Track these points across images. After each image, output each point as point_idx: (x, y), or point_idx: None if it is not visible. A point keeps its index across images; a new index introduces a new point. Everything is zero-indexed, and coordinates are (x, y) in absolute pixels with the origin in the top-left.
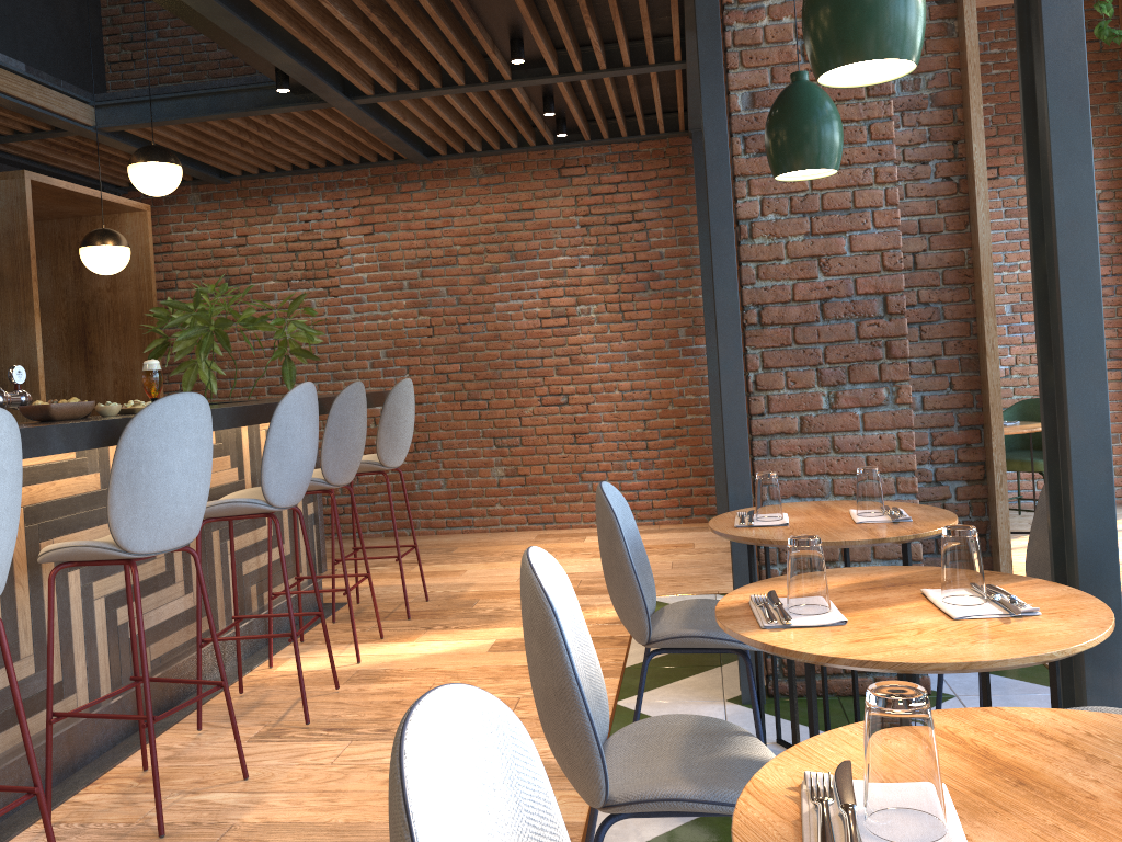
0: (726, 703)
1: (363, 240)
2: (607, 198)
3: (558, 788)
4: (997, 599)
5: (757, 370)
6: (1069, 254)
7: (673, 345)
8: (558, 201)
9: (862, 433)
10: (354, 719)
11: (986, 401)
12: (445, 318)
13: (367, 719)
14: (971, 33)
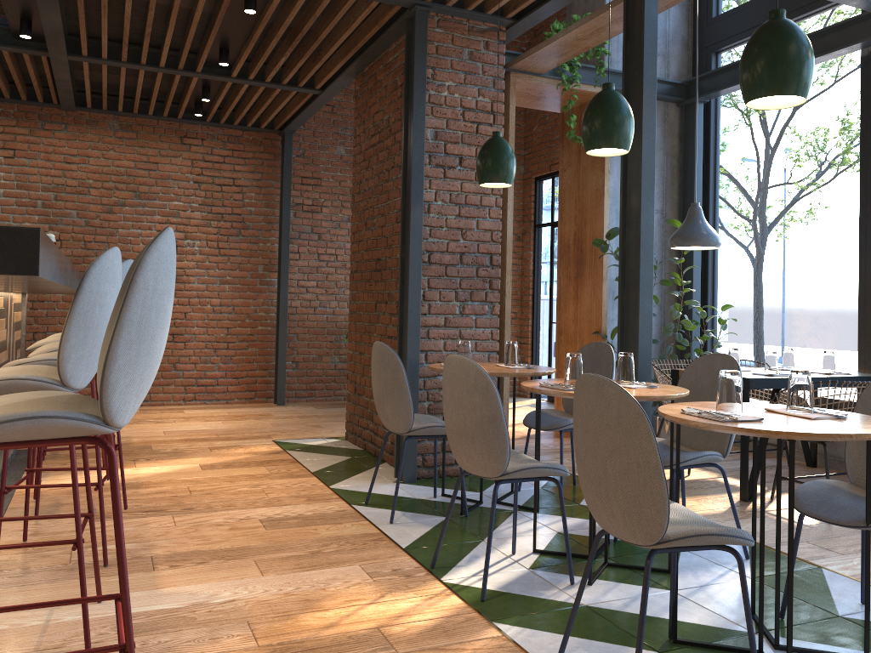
0: (394, 483)
1: (3, 161)
2: (216, 166)
3: (346, 522)
4: (638, 383)
5: (425, 288)
6: (644, 243)
7: (253, 277)
8: (178, 160)
9: (474, 329)
10: (156, 506)
11: (502, 321)
12: (73, 235)
13: (166, 505)
14: (512, 120)
